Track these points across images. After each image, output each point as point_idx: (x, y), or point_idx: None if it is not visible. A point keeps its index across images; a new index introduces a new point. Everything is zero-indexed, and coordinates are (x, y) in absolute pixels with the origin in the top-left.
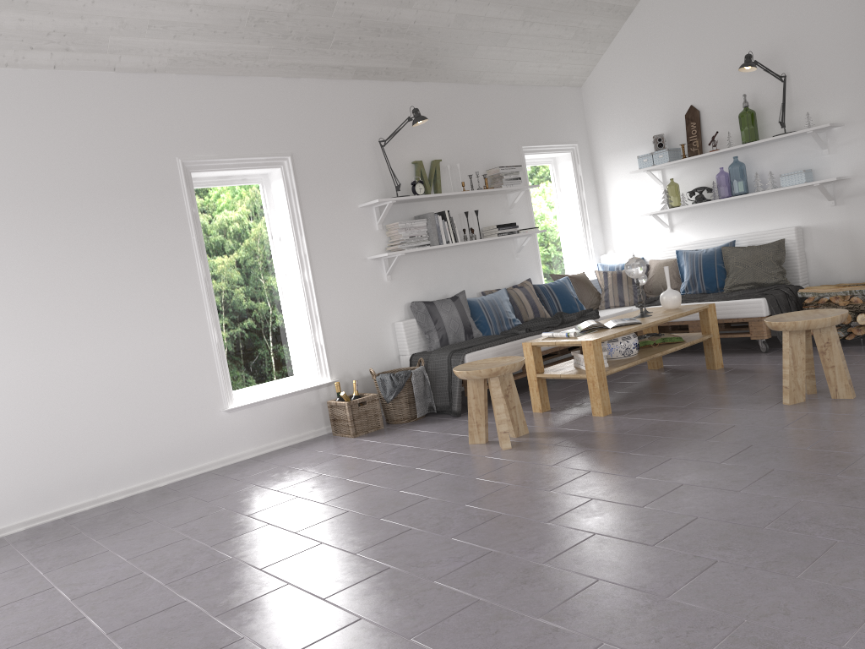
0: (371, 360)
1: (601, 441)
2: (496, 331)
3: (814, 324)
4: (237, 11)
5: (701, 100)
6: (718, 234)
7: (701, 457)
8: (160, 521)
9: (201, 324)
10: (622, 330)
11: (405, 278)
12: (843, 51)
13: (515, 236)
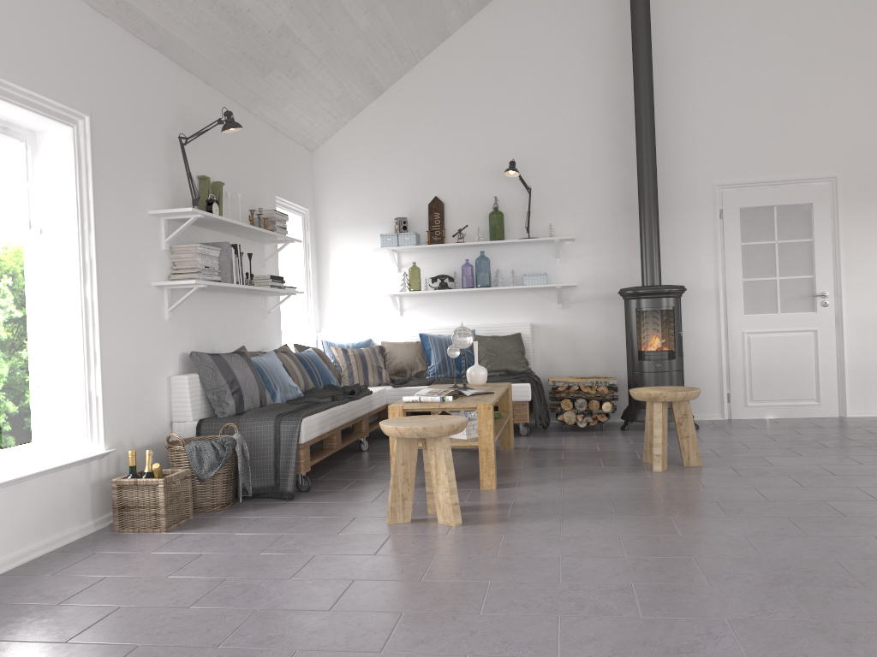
0: (145, 425)
1: (556, 509)
2: (281, 399)
3: (689, 396)
4: None
5: (446, 194)
6: (451, 323)
7: (698, 514)
8: None
9: None
10: (496, 397)
11: (183, 320)
12: (578, 180)
13: (286, 292)
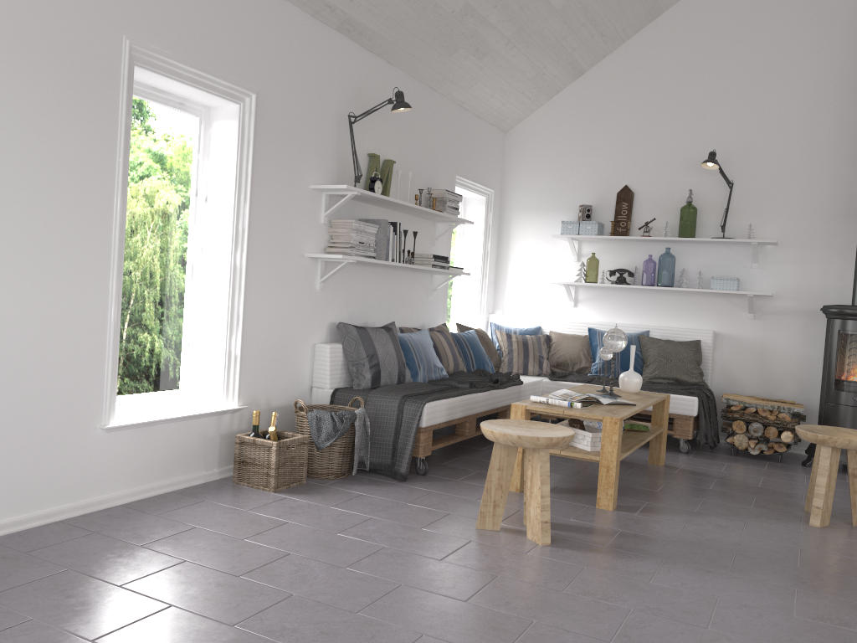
0: (283, 387)
1: (664, 549)
2: (423, 378)
3: None
4: None
5: (638, 183)
6: (626, 320)
7: (832, 593)
8: (50, 622)
9: (100, 290)
10: (632, 411)
11: (335, 291)
12: (791, 177)
13: (448, 272)
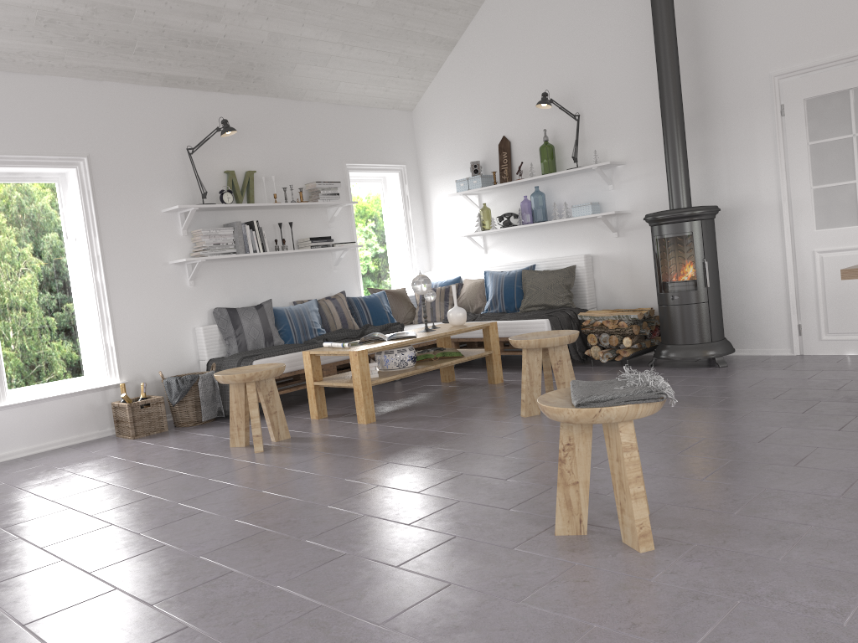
0: (167, 363)
1: (345, 446)
2: (299, 340)
3: (544, 343)
4: (23, 10)
5: (512, 132)
6: (524, 258)
7: (414, 462)
8: None
9: None
10: (393, 343)
11: (211, 284)
12: (626, 97)
13: (329, 249)
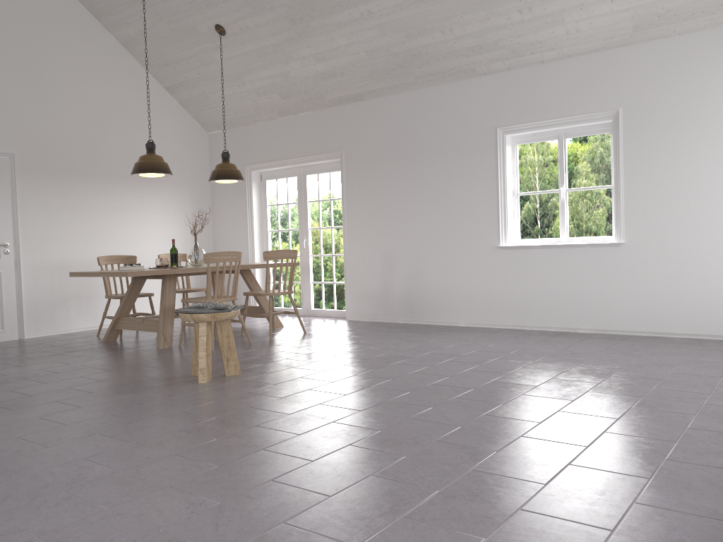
0: None
1: None
2: None
3: None
4: None
5: None
6: None
7: None
8: None
9: None
10: None
11: None
12: None
13: None
